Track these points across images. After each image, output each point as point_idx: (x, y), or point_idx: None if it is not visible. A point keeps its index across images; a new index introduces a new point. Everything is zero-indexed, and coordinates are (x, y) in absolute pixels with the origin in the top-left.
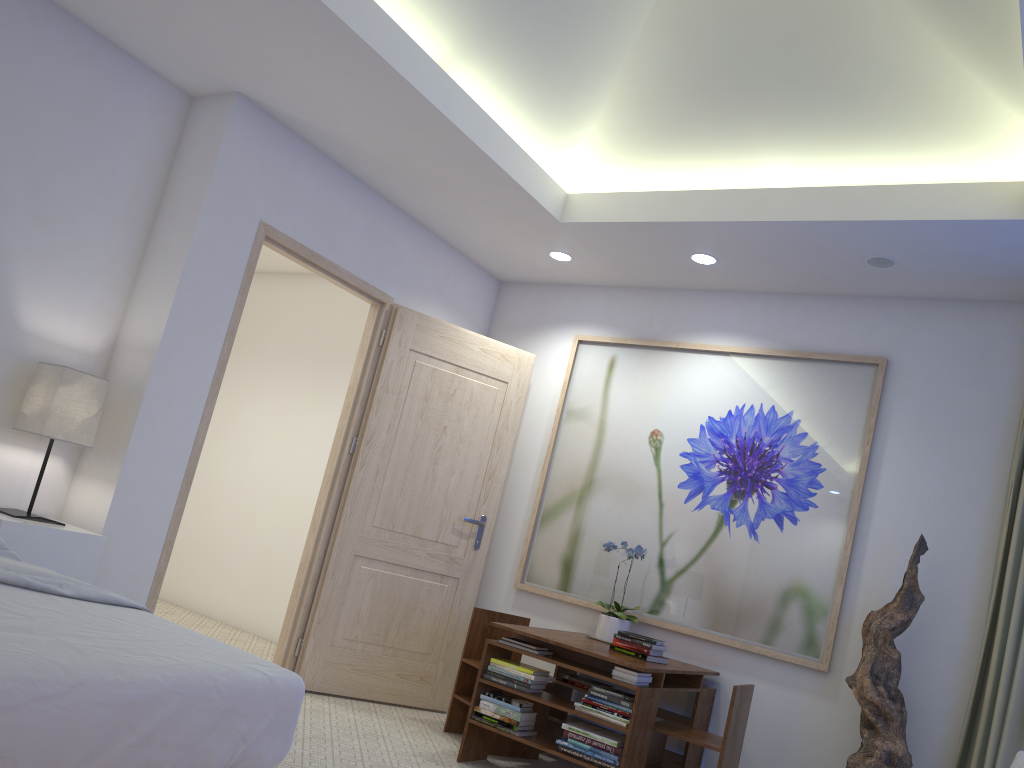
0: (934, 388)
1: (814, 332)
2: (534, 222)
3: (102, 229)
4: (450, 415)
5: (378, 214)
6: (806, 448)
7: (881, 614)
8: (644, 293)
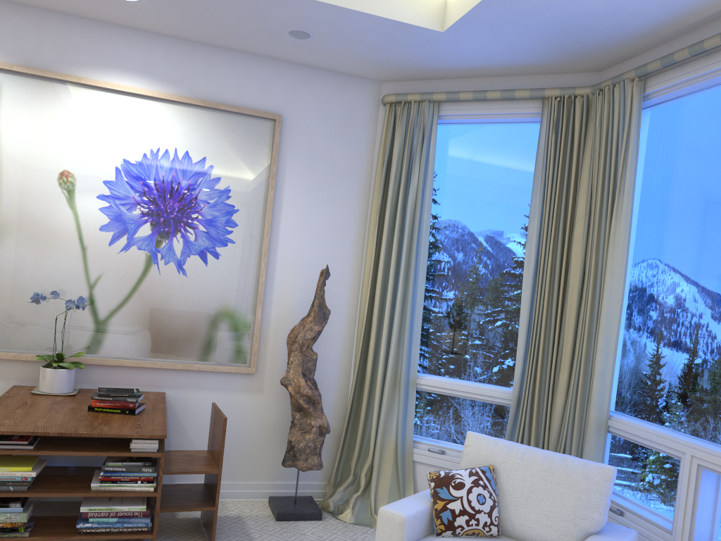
0: (316, 143)
1: (218, 83)
2: None
3: None
4: None
5: None
6: (221, 192)
7: (303, 328)
8: (24, 11)
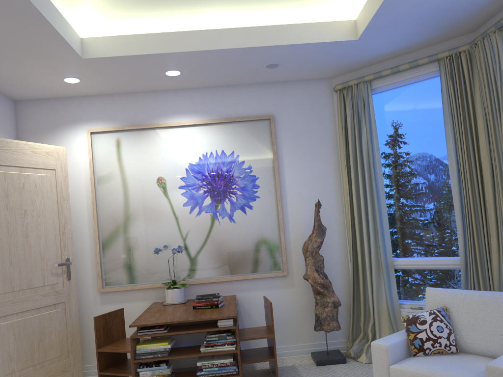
0: (297, 126)
1: (233, 106)
2: (61, 60)
3: None
4: (26, 201)
5: None
6: (246, 169)
7: (310, 241)
8: (125, 96)
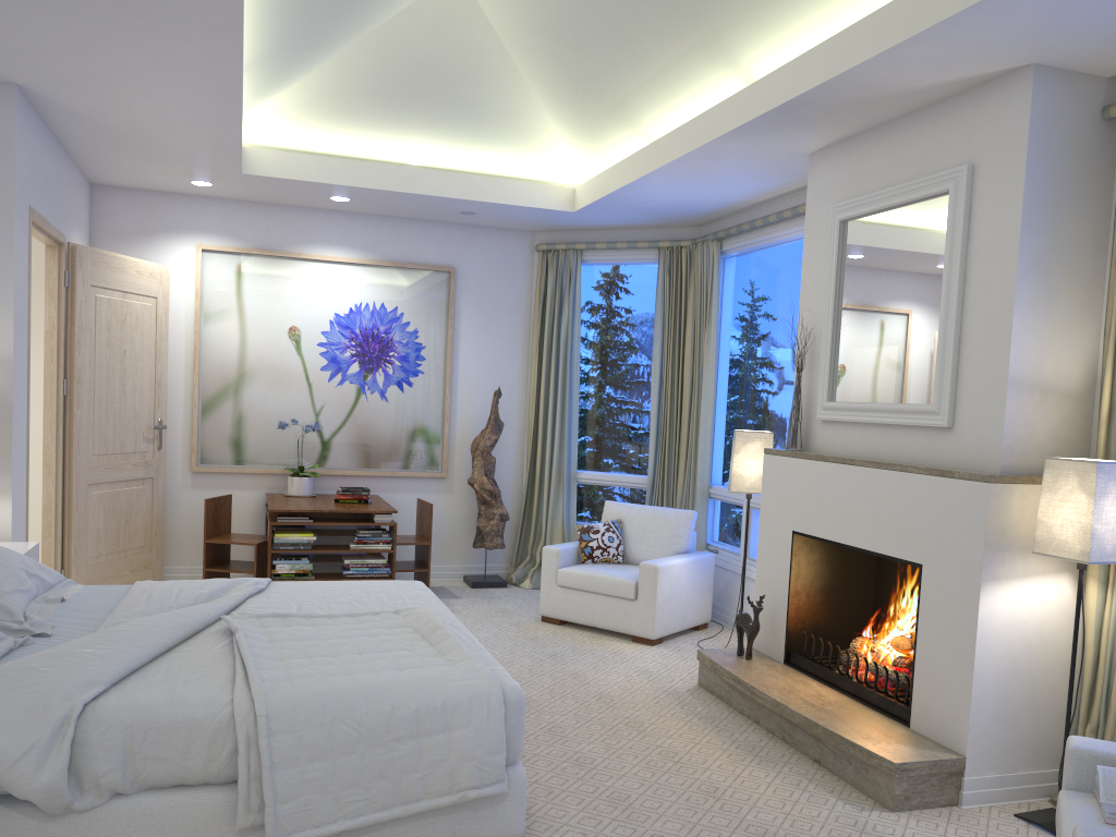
0: (484, 287)
1: (403, 247)
2: (214, 170)
3: None
4: (126, 339)
5: (57, 159)
6: (411, 333)
7: (483, 438)
8: (256, 207)
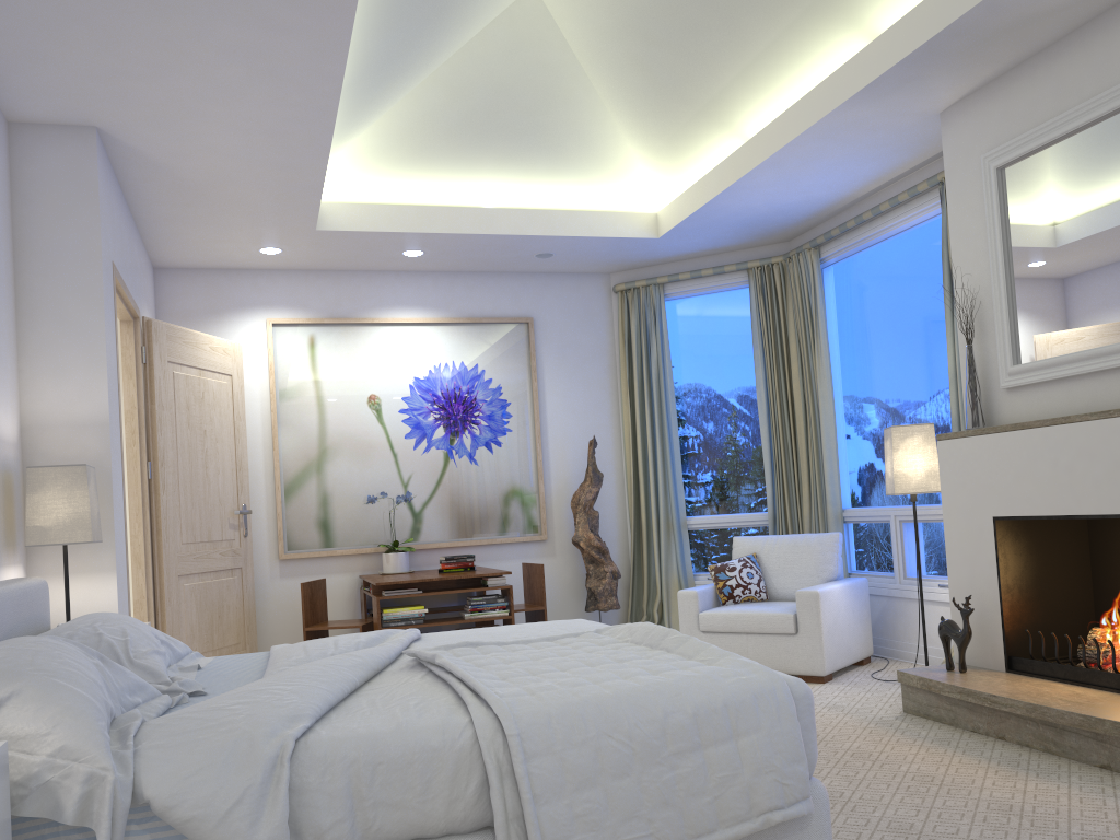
0: (564, 335)
1: (477, 301)
2: (287, 229)
3: (1, 299)
4: (205, 418)
5: (129, 226)
6: (494, 390)
7: (583, 491)
8: (324, 275)
